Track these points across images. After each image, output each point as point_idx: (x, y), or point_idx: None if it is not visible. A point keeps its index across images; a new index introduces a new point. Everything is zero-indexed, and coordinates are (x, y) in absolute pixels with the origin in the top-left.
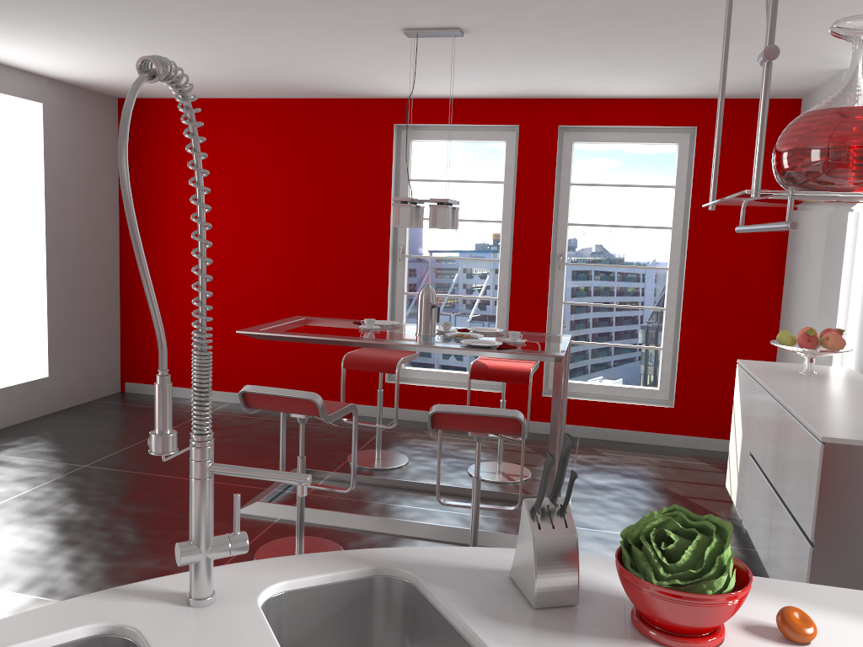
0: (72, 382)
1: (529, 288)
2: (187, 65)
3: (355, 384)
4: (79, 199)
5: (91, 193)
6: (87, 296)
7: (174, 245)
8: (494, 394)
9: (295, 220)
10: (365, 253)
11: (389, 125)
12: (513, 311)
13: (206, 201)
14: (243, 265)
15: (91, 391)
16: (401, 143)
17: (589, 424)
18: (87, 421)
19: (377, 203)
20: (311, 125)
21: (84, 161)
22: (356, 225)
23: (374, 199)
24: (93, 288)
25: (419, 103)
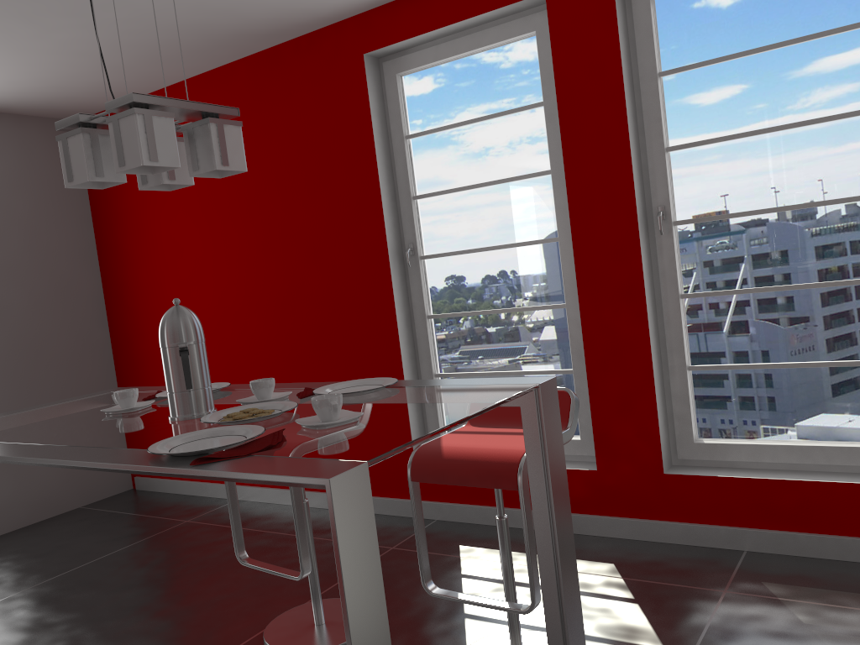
0: (43, 488)
1: (609, 279)
2: (1, 27)
3: (376, 466)
4: (24, 253)
5: (44, 243)
6: (54, 374)
7: (152, 294)
8: (579, 474)
9: (268, 232)
10: (358, 263)
11: (358, 59)
12: (588, 323)
13: (174, 229)
14: (223, 308)
15: (79, 494)
16: (385, 83)
17: (764, 524)
18: (24, 546)
19: (362, 183)
20: (265, 91)
21: (27, 205)
22: (340, 223)
23: (356, 178)
24: (65, 363)
25: (391, 9)
